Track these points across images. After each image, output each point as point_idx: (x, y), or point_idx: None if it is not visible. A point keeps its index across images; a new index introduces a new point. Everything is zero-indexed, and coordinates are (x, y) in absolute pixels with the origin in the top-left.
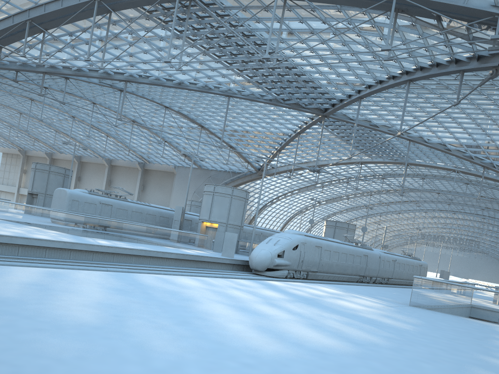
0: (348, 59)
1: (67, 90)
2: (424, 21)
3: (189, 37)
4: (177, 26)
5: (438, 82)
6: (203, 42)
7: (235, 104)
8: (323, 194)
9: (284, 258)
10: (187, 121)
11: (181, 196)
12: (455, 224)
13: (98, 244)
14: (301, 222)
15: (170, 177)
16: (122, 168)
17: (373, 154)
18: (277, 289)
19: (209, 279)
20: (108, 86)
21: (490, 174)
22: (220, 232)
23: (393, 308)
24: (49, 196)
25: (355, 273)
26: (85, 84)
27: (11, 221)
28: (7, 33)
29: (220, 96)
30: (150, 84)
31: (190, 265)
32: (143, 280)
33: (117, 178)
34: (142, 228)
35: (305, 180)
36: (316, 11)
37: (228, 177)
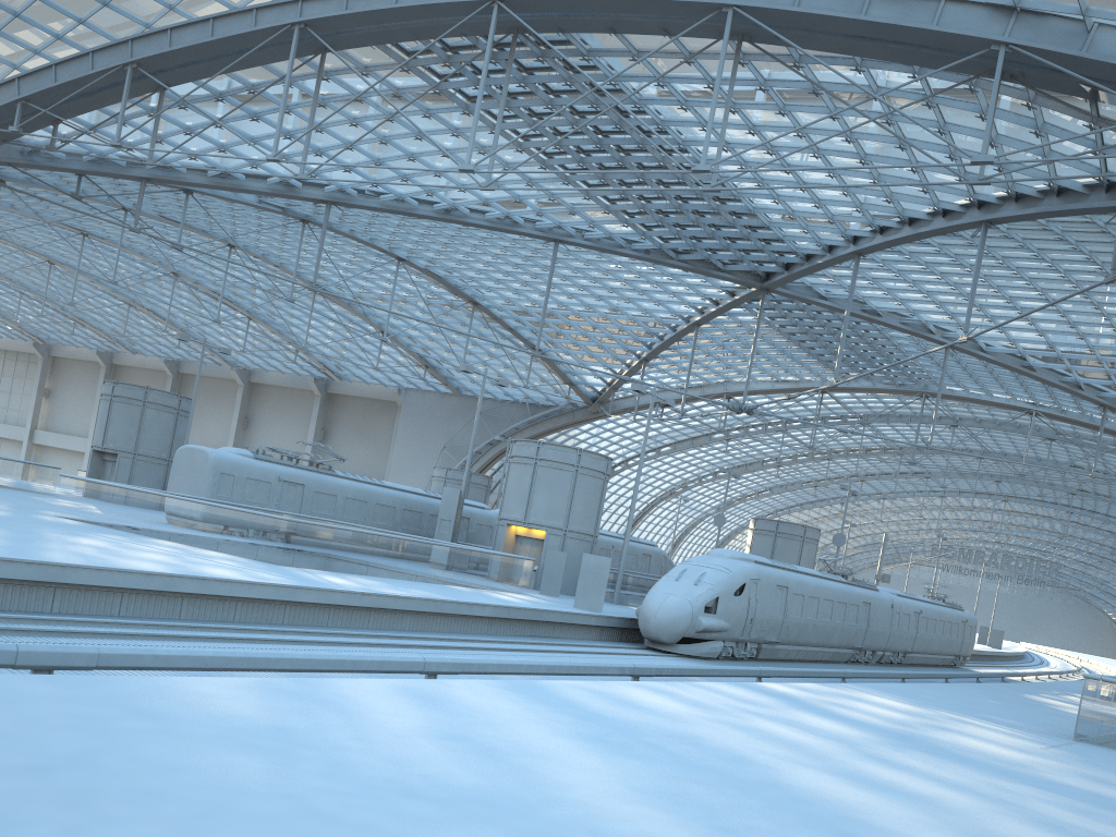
0: (848, 170)
1: (176, 216)
2: (1062, 100)
3: (490, 112)
4: (470, 86)
5: (1042, 226)
6: (522, 124)
7: (562, 257)
8: (724, 454)
9: (717, 615)
10: (442, 292)
11: (412, 455)
12: (1008, 525)
13: (340, 588)
14: (670, 515)
15: (386, 411)
16: (276, 391)
17: (852, 371)
18: (812, 707)
19: (670, 687)
20: (278, 211)
21: (1110, 420)
22: (549, 548)
23: (1062, 750)
24: (144, 460)
25: (845, 644)
26: (222, 205)
27: (105, 525)
28: (78, 91)
29: (532, 239)
30: (383, 209)
31: (518, 630)
32: (582, 701)
33: (263, 412)
34: (403, 545)
35: (691, 425)
36: (804, 67)
37: (521, 414)
